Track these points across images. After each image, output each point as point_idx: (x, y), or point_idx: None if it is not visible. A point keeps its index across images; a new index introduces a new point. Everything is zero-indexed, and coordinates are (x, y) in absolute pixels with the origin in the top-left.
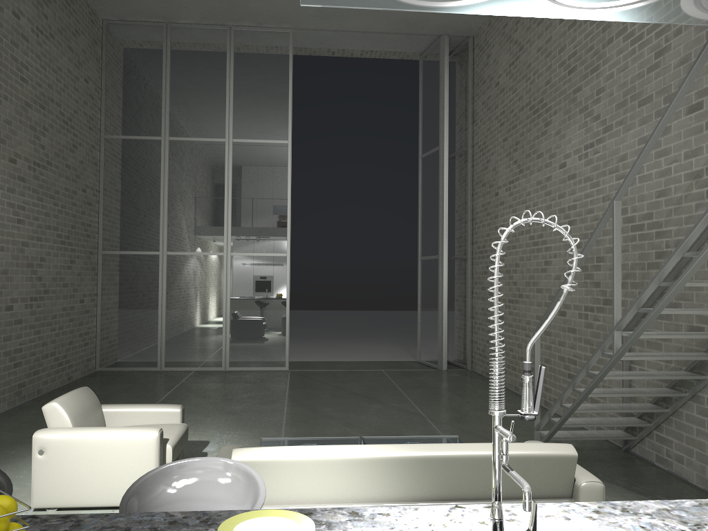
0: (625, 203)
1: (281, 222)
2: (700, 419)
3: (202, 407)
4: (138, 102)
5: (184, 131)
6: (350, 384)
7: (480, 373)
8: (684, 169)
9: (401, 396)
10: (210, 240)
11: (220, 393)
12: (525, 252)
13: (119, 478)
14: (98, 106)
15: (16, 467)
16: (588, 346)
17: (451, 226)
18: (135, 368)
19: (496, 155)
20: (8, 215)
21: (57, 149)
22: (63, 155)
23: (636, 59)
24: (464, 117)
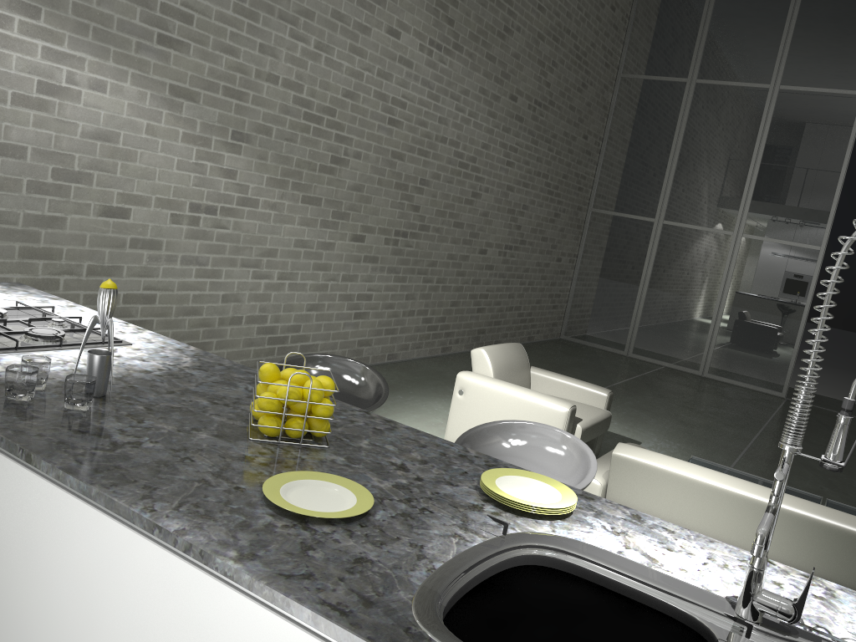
0: None
1: (822, 204)
2: None
3: (652, 407)
4: (668, 34)
5: (718, 73)
6: None
7: None
8: None
9: None
10: (719, 214)
11: (681, 398)
12: None
13: None
14: (621, 38)
15: (448, 404)
16: None
17: None
18: (599, 346)
19: None
20: (498, 156)
21: (563, 88)
22: (568, 95)
23: None
24: None
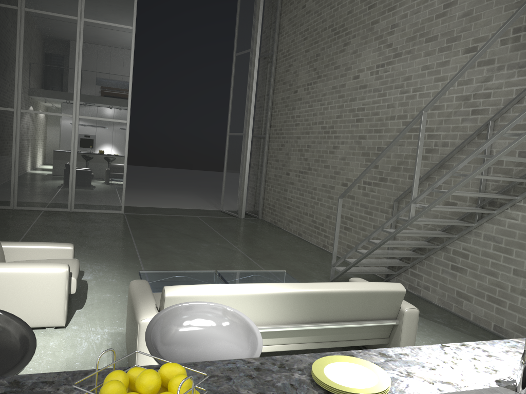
0: (405, 111)
1: (123, 95)
2: (445, 263)
3: (65, 242)
4: None
5: (40, 5)
6: (177, 226)
7: (269, 222)
8: (456, 92)
9: (220, 237)
10: (61, 104)
11: (74, 231)
12: (316, 138)
13: (32, 305)
14: None
15: None
16: (363, 209)
17: (254, 111)
18: None
19: (297, 62)
20: None
21: None
22: None
23: (428, 6)
24: (272, 28)
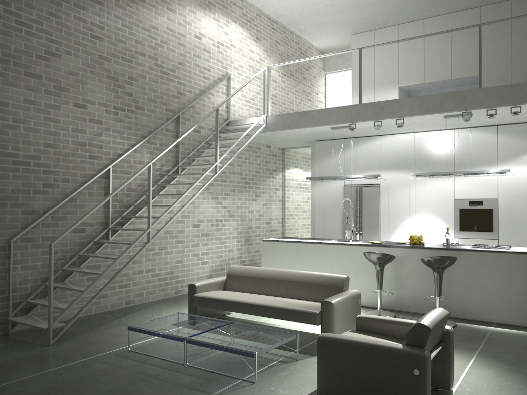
0: (4, 141)
1: None
2: (81, 279)
3: None
4: None
5: None
6: None
7: None
8: (72, 137)
9: None
10: None
11: None
12: None
13: None
14: None
15: None
16: None
17: None
18: None
19: None
20: None
21: None
22: None
23: (23, 38)
24: None
